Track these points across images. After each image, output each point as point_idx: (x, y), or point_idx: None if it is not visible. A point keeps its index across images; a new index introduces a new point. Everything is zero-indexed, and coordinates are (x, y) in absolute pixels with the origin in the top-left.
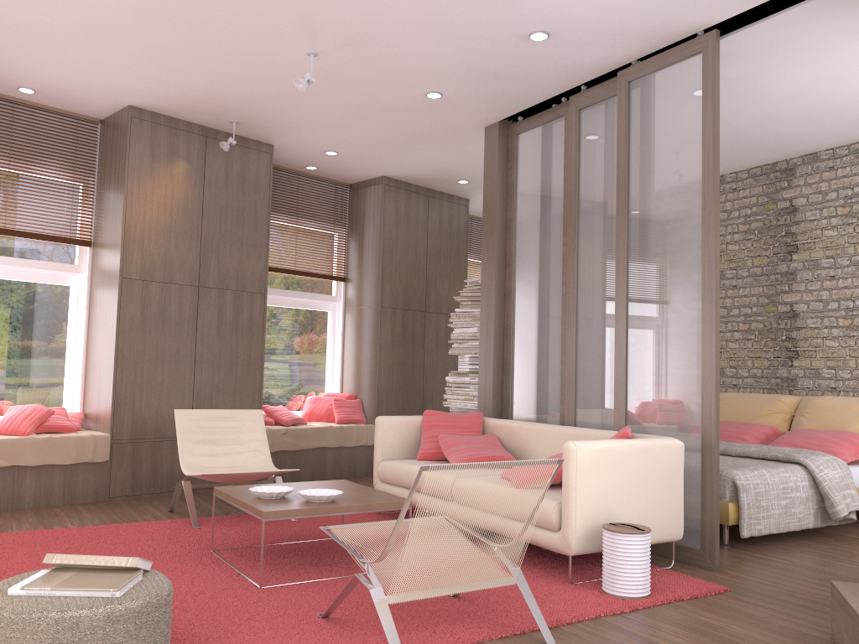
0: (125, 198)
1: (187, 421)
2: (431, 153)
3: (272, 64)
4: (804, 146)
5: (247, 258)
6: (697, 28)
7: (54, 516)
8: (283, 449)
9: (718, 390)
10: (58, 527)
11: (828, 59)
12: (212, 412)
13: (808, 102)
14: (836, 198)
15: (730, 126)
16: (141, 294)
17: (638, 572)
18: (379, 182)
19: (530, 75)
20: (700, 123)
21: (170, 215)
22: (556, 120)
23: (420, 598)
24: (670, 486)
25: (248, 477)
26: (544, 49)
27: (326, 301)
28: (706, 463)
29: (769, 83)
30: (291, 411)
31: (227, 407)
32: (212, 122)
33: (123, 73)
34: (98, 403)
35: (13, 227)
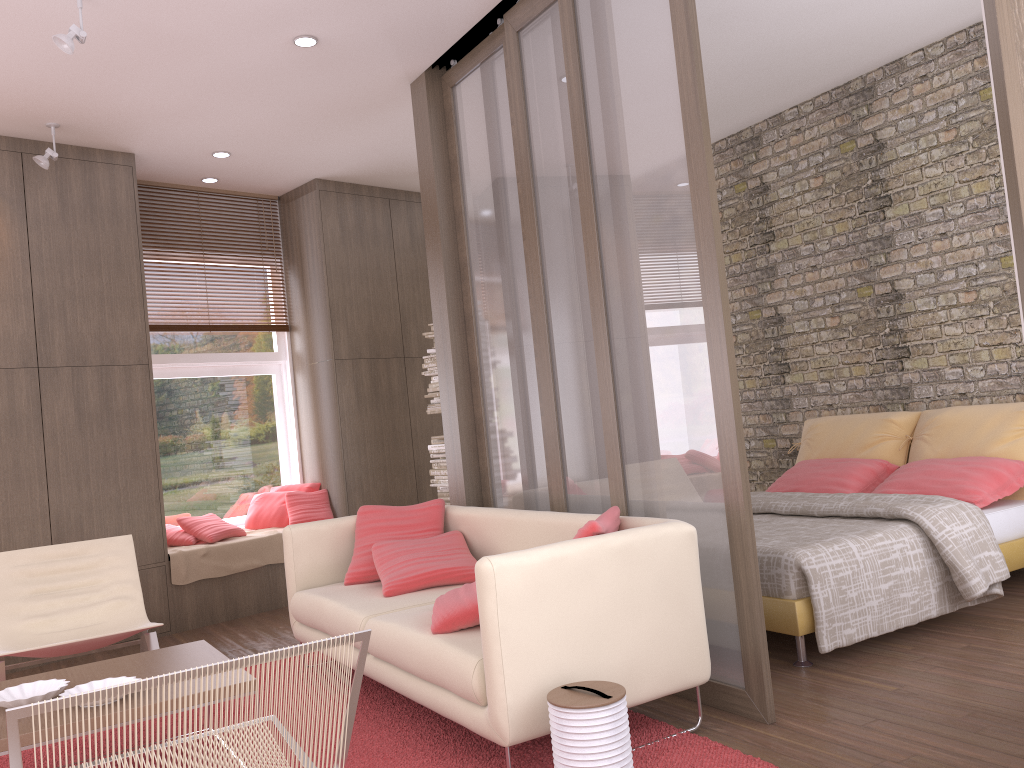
0: None
1: (9, 569)
2: (359, 135)
3: (33, 21)
4: (880, 50)
5: (112, 318)
6: None
7: None
8: (207, 577)
9: (742, 435)
10: None
11: None
12: (51, 550)
13: None
14: (936, 119)
15: (762, 32)
16: None
17: None
18: (312, 188)
19: None
20: (668, 13)
21: None
22: (495, 55)
23: None
24: (678, 601)
25: (85, 646)
26: None
27: (265, 361)
28: (737, 553)
29: None
30: (232, 517)
31: (109, 531)
32: (23, 131)
33: None
34: None
35: None
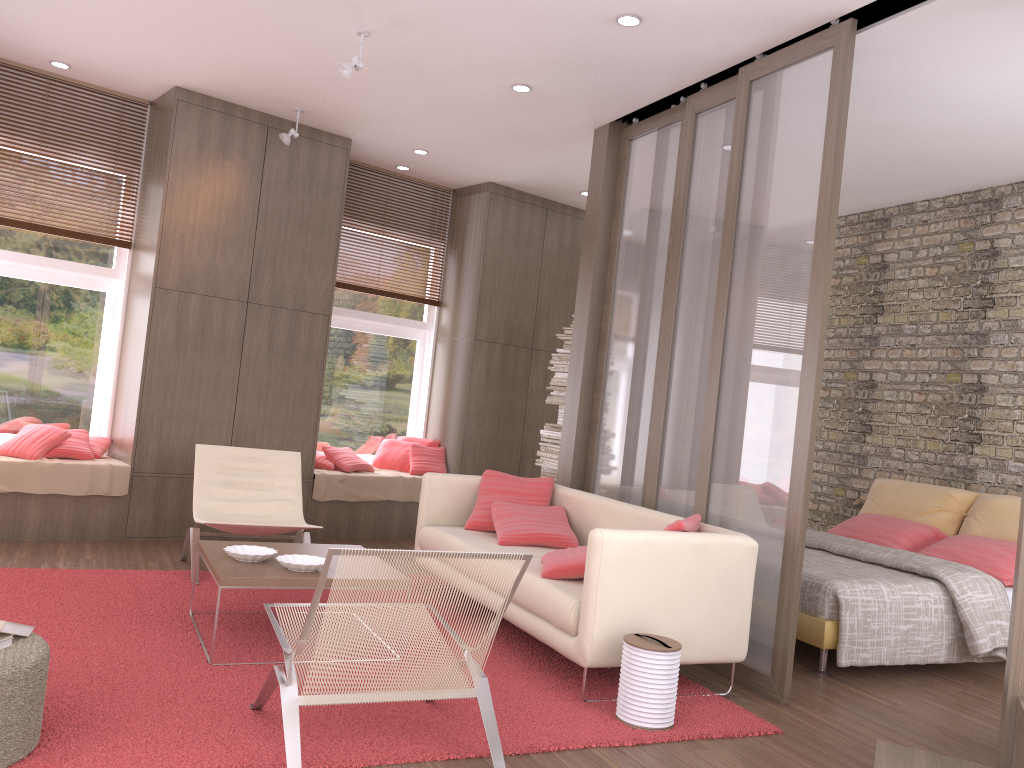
0: (164, 195)
1: (209, 459)
2: (539, 157)
3: (320, 44)
4: (1011, 171)
5: (309, 273)
6: (828, 15)
7: (51, 553)
8: (339, 499)
9: (809, 481)
10: (46, 566)
11: (1015, 62)
12: (240, 451)
13: (1002, 116)
14: None
15: (905, 141)
16: (177, 308)
17: (656, 698)
18: (485, 189)
19: (632, 67)
20: (822, 139)
21: (218, 217)
22: (672, 125)
23: (343, 702)
24: (732, 595)
25: (263, 531)
26: (640, 37)
27: (414, 328)
28: (786, 570)
29: (943, 89)
30: (362, 454)
31: (274, 444)
32: (274, 110)
33: (158, 49)
34: (124, 429)
35: (40, 222)
